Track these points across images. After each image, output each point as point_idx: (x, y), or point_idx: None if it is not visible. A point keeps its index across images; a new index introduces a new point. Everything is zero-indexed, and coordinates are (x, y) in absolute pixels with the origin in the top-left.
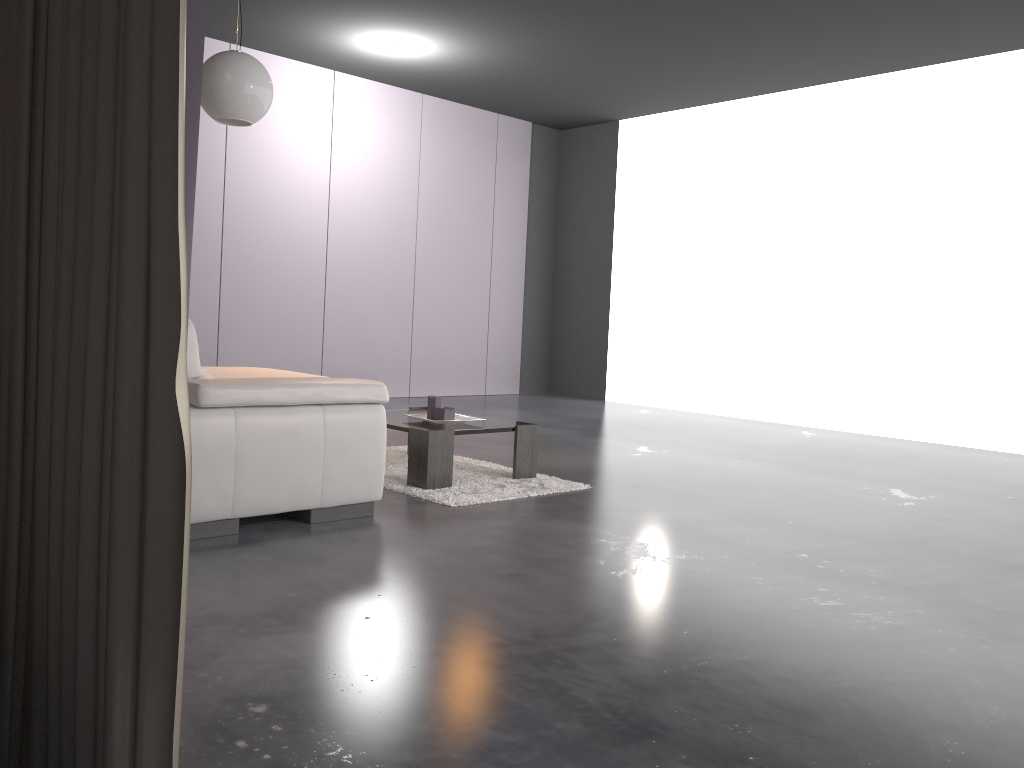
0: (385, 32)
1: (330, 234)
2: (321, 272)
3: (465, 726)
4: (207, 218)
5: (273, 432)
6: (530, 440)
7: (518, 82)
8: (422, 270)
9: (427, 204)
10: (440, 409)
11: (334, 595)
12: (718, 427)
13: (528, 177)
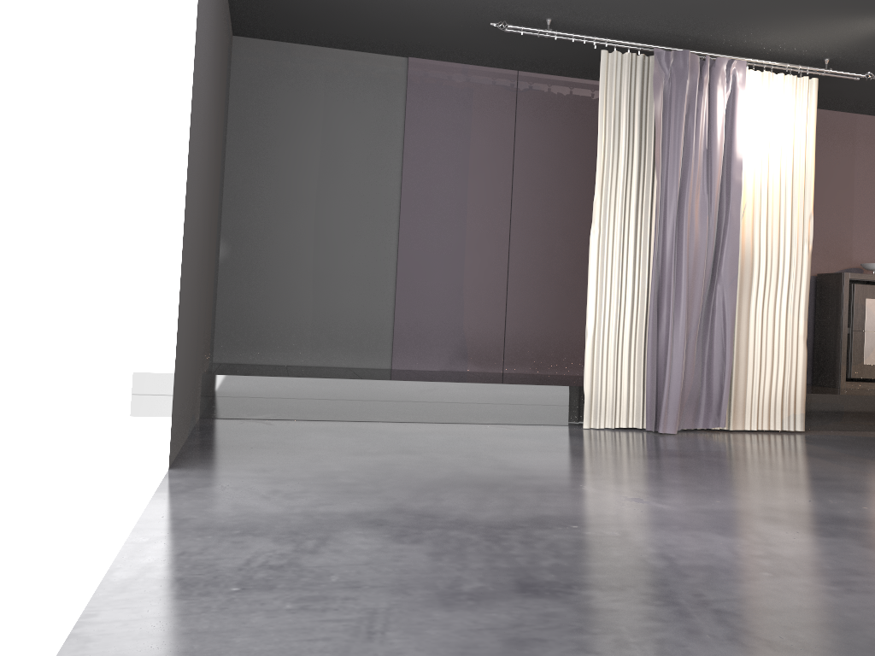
0: None
1: None
2: None
3: (683, 447)
4: None
5: None
6: None
7: None
8: None
9: None
10: None
11: (817, 455)
12: None
13: None
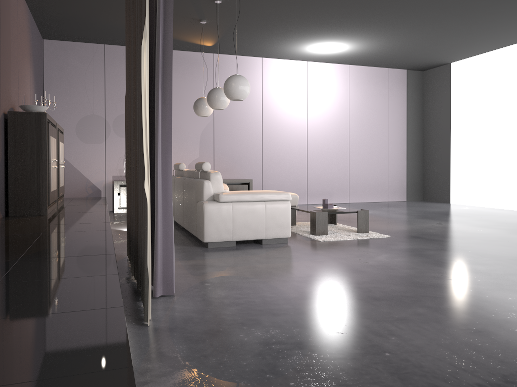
0: (321, 44)
1: (308, 132)
2: (305, 149)
3: (261, 292)
4: (255, 130)
5: (246, 211)
6: (364, 217)
7: (390, 54)
8: (352, 144)
9: (353, 114)
10: (326, 204)
11: (252, 263)
12: (497, 214)
13: (406, 96)
